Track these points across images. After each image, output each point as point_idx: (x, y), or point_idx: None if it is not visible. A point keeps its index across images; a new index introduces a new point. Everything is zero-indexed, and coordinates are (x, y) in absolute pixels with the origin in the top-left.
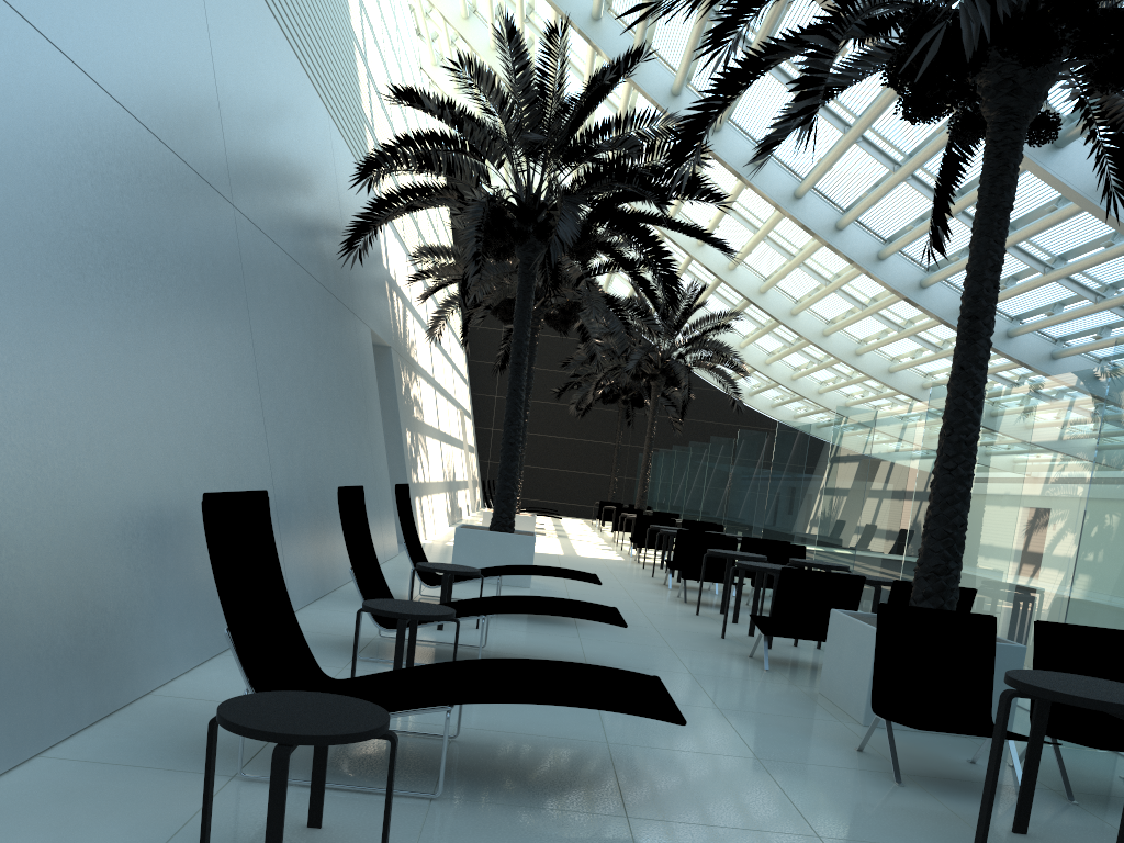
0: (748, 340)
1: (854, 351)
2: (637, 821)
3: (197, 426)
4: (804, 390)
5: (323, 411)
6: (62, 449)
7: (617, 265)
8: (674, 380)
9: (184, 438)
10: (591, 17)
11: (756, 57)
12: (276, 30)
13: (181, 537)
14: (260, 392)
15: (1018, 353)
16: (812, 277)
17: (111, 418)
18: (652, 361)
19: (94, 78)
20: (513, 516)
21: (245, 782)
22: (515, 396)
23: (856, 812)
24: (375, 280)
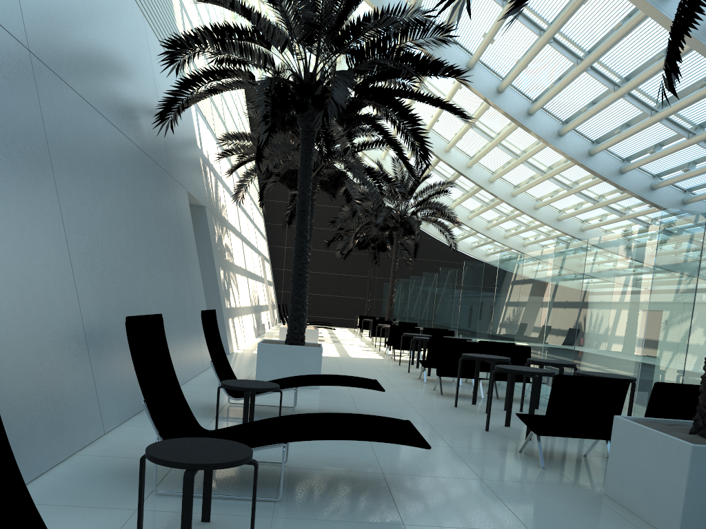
0: (456, 203)
1: (533, 206)
2: None
3: None
4: (495, 235)
5: (140, 250)
6: None
7: (371, 144)
8: (409, 230)
9: None
10: None
11: None
12: None
13: None
14: (65, 229)
15: (659, 201)
16: (507, 153)
17: None
18: (394, 217)
19: None
20: (303, 332)
21: None
22: (301, 237)
23: None
24: (191, 155)
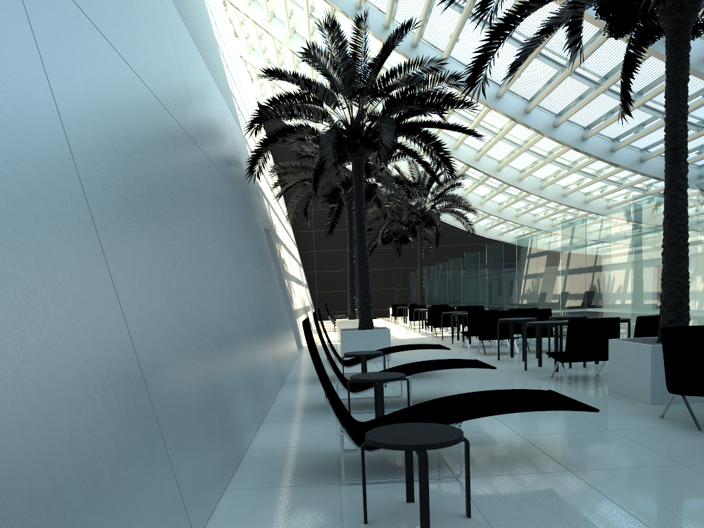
0: (468, 191)
1: (539, 187)
2: (578, 472)
3: (225, 289)
4: (507, 216)
5: (258, 272)
6: (192, 311)
7: (394, 157)
8: (431, 222)
9: (223, 297)
10: (355, 7)
11: (512, 14)
12: (195, 47)
13: (235, 356)
14: (238, 265)
15: (649, 171)
16: (510, 145)
17: (201, 290)
18: (415, 213)
19: (152, 92)
20: (371, 319)
21: (348, 485)
22: (362, 246)
23: (692, 449)
24: (256, 190)
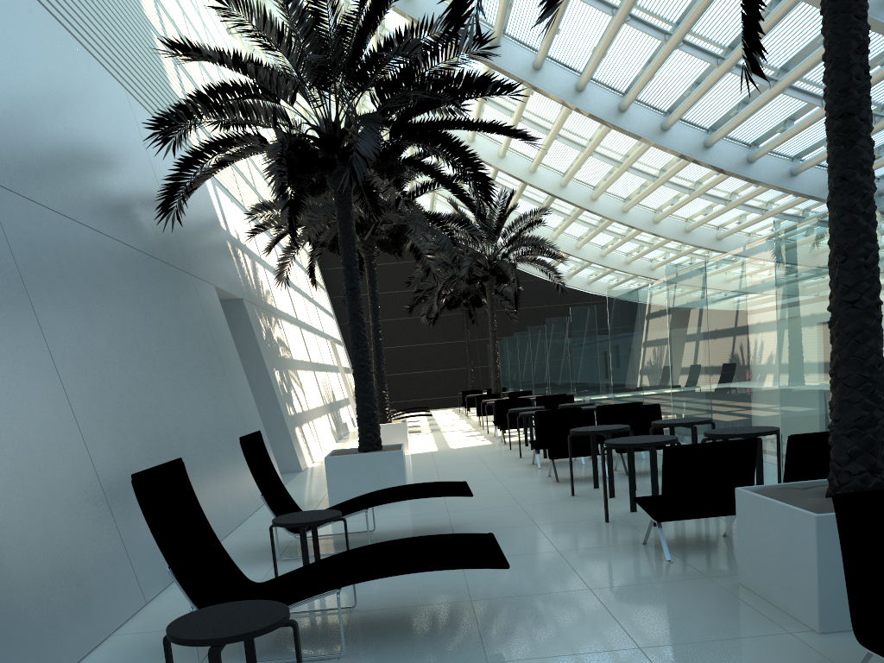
0: (558, 231)
1: (652, 220)
2: None
3: None
4: (613, 263)
5: (162, 375)
6: None
7: (432, 184)
8: (503, 277)
9: None
10: None
11: None
12: (33, 4)
13: None
14: (60, 375)
15: (804, 188)
16: (605, 161)
17: None
18: (481, 265)
19: None
20: (378, 434)
21: None
22: (356, 320)
23: None
24: (214, 241)
